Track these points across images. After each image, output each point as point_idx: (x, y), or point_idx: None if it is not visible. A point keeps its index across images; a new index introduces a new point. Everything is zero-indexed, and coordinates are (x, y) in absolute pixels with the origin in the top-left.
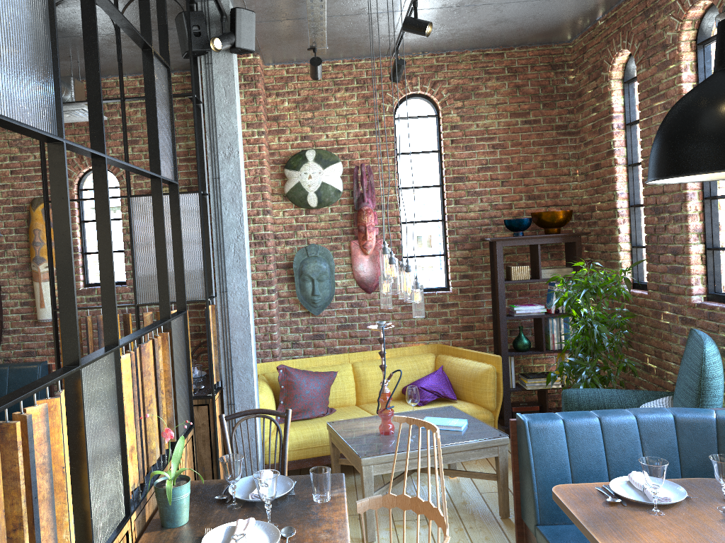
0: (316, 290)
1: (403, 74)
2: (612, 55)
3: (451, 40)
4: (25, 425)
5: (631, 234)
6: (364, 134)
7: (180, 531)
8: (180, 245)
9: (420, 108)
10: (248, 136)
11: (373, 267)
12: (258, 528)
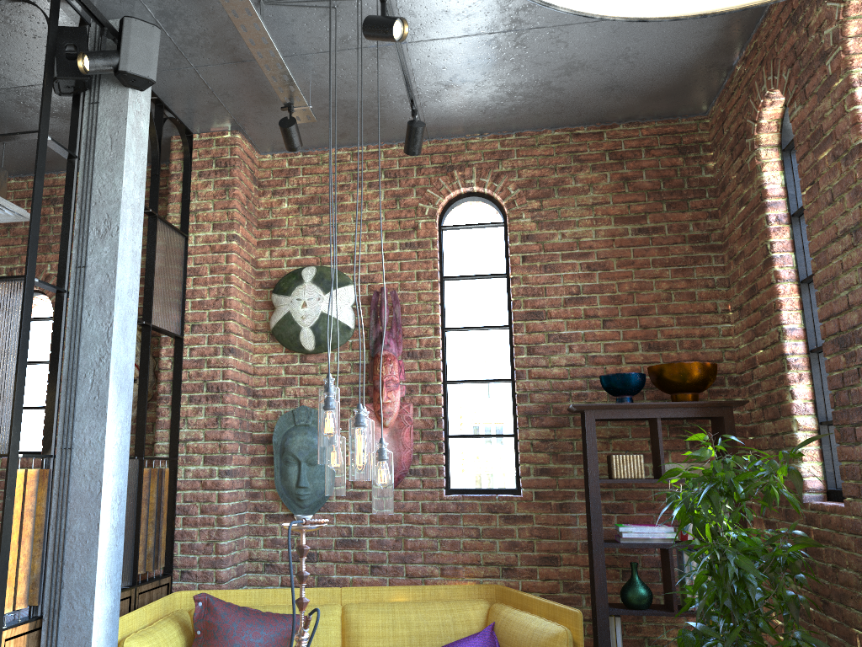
0: (302, 478)
1: (452, 164)
2: (757, 106)
3: (513, 108)
4: None
5: (816, 400)
6: (392, 247)
7: None
8: None
9: (481, 213)
10: (213, 241)
11: (394, 447)
12: None
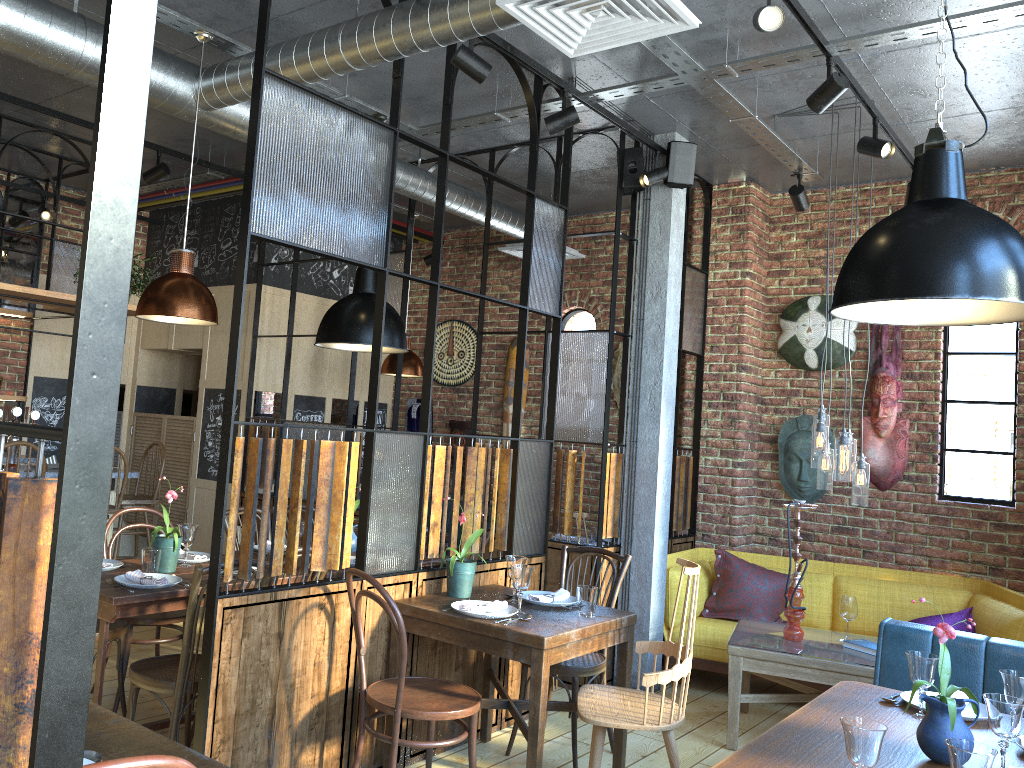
0: (802, 474)
1: None
2: None
3: None
4: (313, 447)
5: None
6: None
7: (454, 599)
8: (555, 376)
9: None
10: (729, 278)
11: (889, 455)
12: (507, 610)
